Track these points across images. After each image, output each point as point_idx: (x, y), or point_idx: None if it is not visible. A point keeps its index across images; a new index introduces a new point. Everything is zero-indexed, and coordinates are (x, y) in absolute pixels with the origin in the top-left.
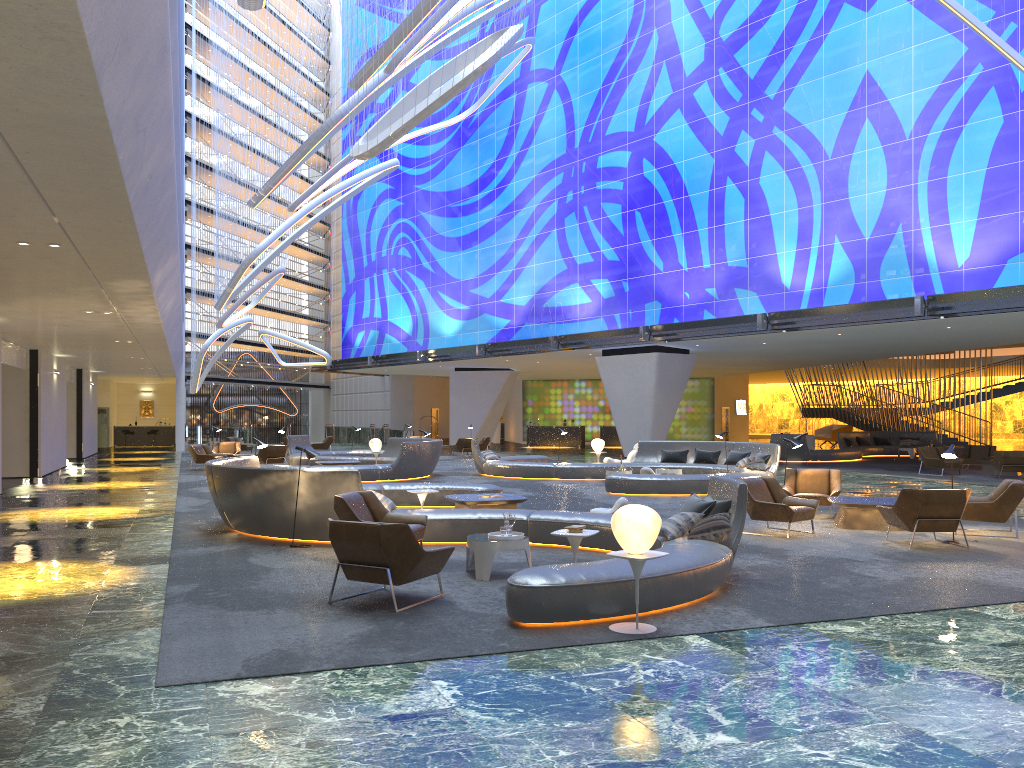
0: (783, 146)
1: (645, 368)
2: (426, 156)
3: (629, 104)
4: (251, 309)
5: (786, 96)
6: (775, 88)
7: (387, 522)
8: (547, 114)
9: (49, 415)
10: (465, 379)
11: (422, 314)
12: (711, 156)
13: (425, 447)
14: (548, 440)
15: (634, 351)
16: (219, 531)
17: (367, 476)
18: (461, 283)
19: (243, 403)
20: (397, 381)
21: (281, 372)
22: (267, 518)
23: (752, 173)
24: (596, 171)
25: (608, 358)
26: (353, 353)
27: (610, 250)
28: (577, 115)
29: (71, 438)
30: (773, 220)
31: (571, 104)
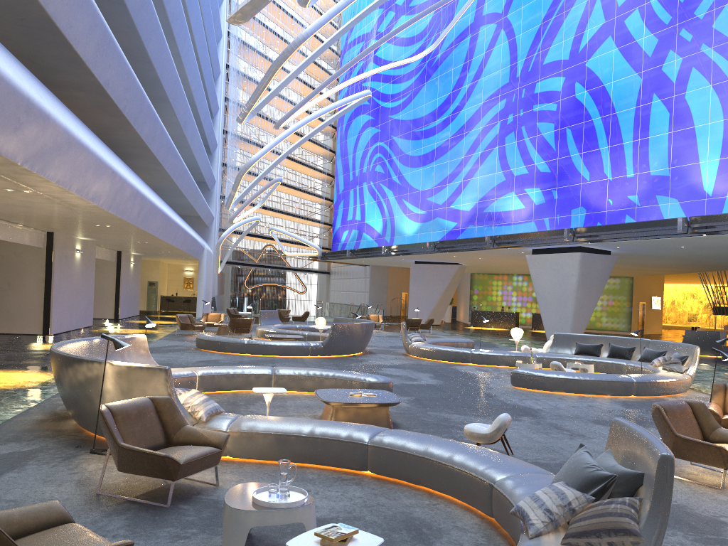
0: (711, 62)
1: (569, 266)
2: (398, 92)
3: (565, 36)
4: (260, 210)
5: (716, 14)
6: (705, 8)
7: (180, 439)
8: (494, 50)
9: (67, 285)
10: (422, 270)
11: (390, 217)
12: (639, 76)
13: (354, 328)
14: (488, 322)
15: (560, 251)
16: (64, 416)
17: (299, 352)
18: (420, 193)
19: (271, 282)
20: (375, 270)
21: (292, 260)
22: (83, 413)
23: (678, 89)
24: (533, 96)
25: (537, 256)
26: (339, 247)
27: (543, 163)
28: (519, 49)
29: (111, 303)
30: (697, 131)
31: (515, 40)
